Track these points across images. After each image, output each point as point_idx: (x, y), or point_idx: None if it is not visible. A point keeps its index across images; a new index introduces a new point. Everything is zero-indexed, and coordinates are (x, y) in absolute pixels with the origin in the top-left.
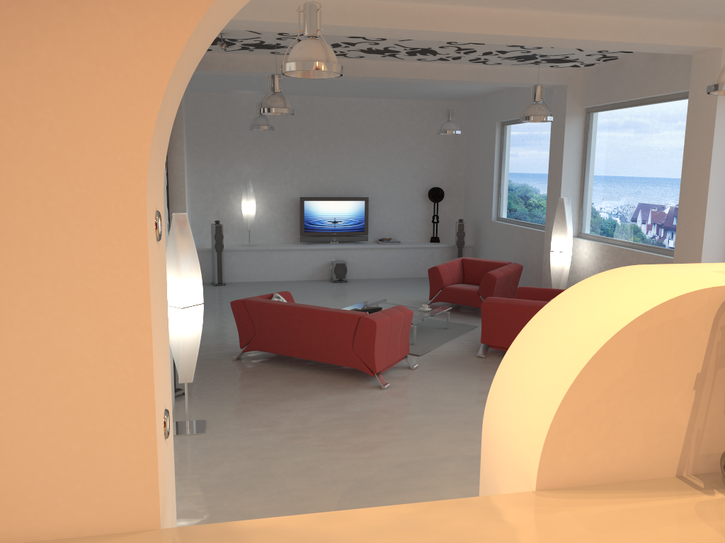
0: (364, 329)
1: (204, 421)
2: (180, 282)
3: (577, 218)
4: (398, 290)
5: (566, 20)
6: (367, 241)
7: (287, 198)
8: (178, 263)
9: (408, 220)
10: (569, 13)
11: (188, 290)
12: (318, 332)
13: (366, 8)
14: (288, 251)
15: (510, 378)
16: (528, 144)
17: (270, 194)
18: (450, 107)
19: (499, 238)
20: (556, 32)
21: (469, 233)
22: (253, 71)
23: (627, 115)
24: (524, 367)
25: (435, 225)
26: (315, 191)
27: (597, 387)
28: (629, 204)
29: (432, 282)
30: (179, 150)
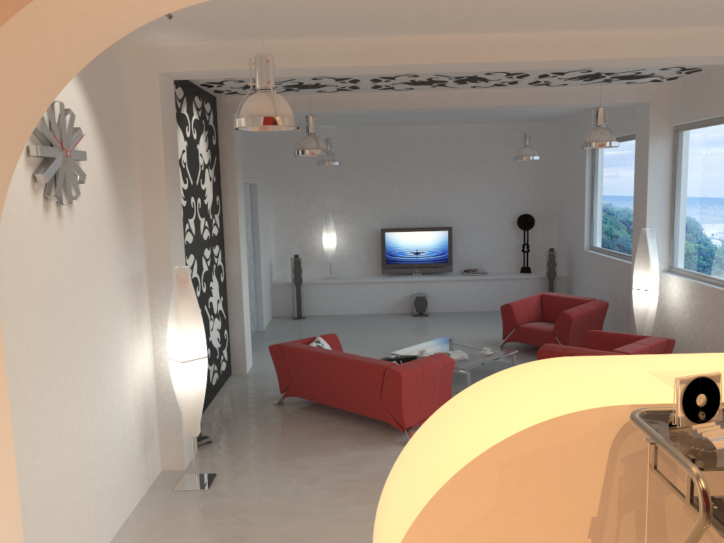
0: (391, 381)
1: (214, 475)
2: (179, 336)
3: (667, 250)
4: (477, 326)
5: (603, 37)
6: (452, 272)
7: (369, 229)
8: (178, 317)
9: (496, 250)
10: (606, 30)
11: (189, 344)
12: (348, 382)
13: (371, 46)
14: (368, 284)
15: (388, 495)
16: (618, 167)
17: (352, 226)
18: (540, 128)
19: (591, 269)
20: (592, 53)
21: (563, 263)
22: (302, 110)
23: (717, 133)
24: (398, 485)
25: (527, 254)
26: (397, 221)
27: (448, 530)
28: (722, 236)
29: (504, 320)
30: (233, 193)
